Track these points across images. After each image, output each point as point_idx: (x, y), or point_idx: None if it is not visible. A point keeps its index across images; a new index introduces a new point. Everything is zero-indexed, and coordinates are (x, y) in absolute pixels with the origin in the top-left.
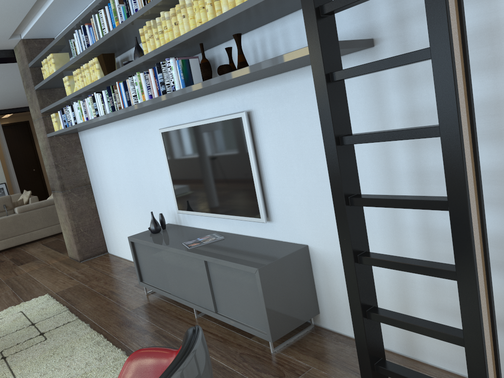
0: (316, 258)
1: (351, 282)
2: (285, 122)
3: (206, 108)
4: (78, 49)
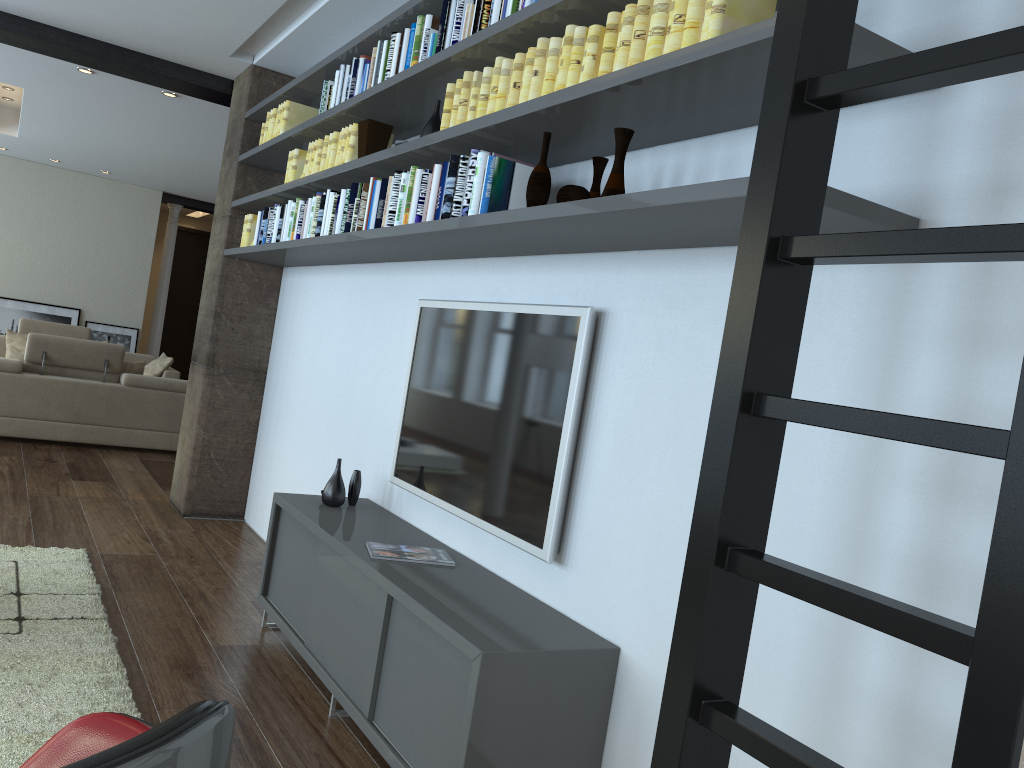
0: (628, 685)
1: (664, 763)
2: (665, 355)
3: (522, 282)
4: (333, 102)
